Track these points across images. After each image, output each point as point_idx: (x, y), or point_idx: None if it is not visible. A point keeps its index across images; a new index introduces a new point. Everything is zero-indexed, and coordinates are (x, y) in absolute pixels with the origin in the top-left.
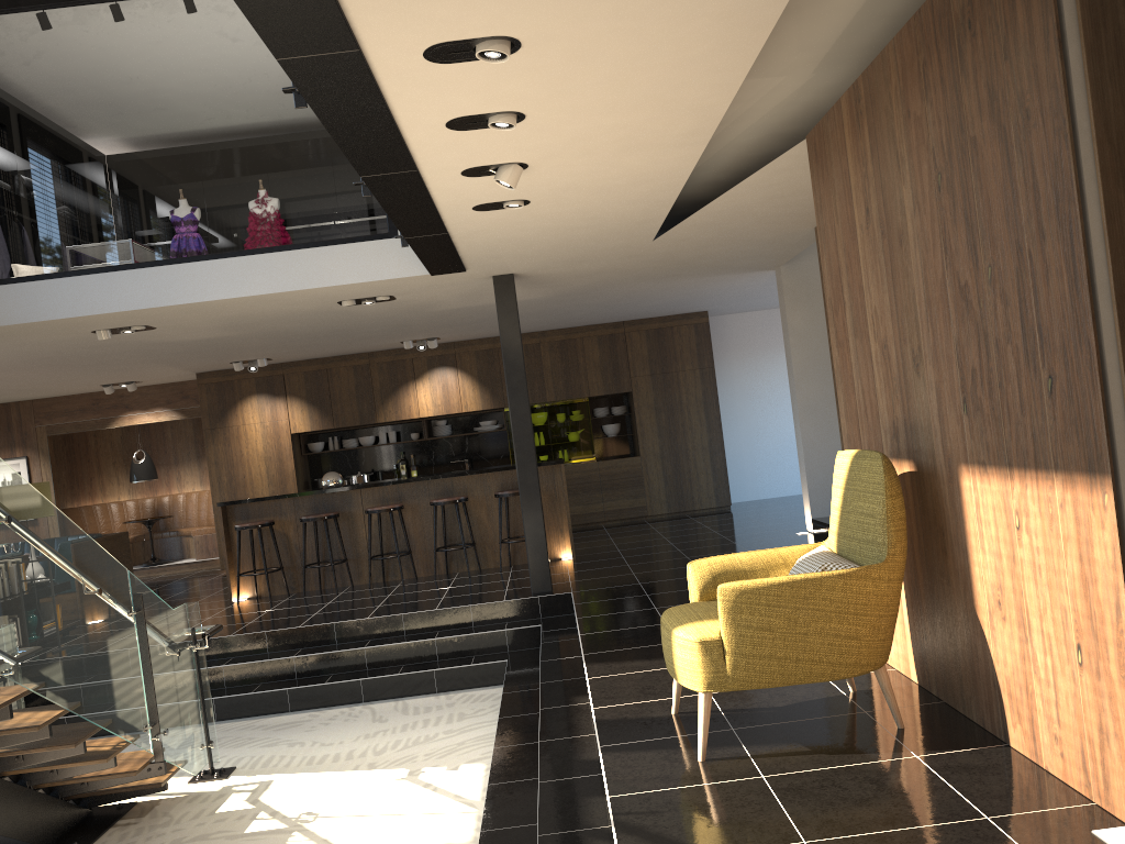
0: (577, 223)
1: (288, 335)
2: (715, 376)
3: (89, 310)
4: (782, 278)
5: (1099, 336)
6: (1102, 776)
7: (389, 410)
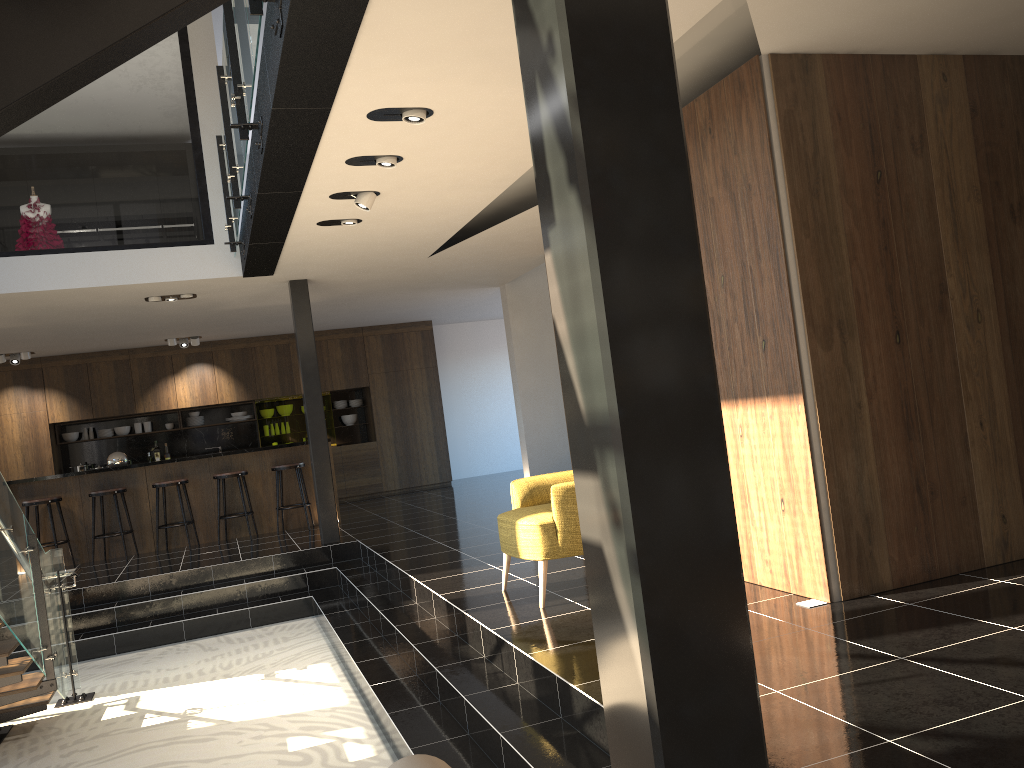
0: (383, 240)
1: (73, 328)
2: (438, 374)
3: None
4: (507, 293)
5: (793, 315)
6: (797, 575)
7: (148, 401)
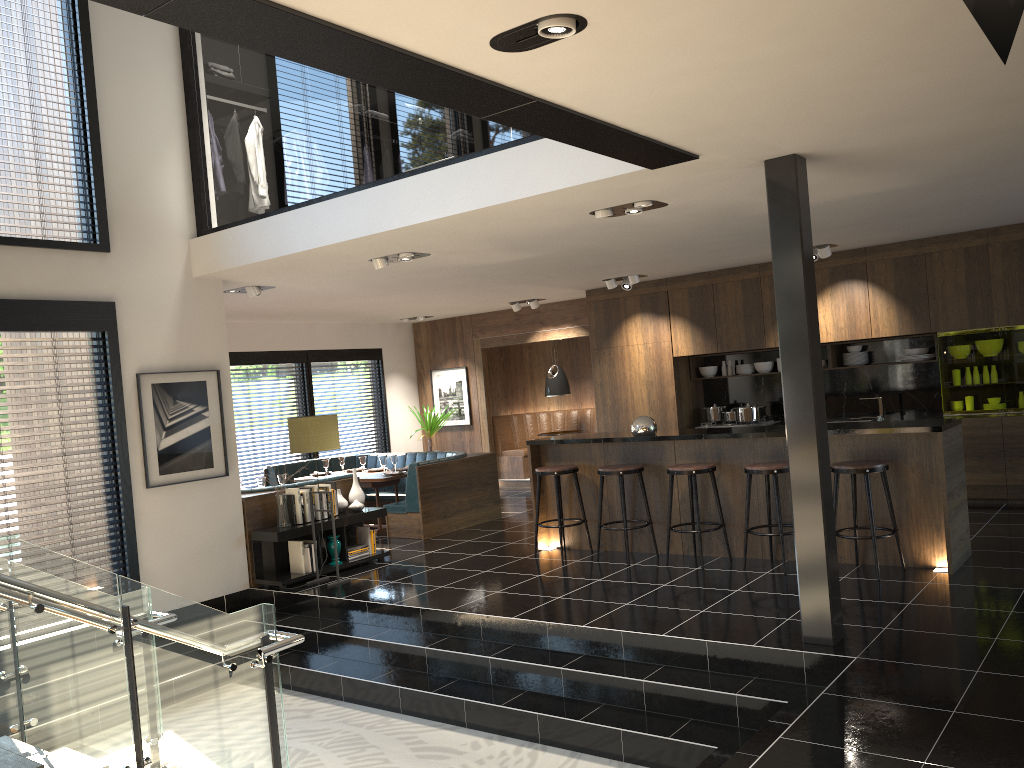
0: (768, 49)
1: (610, 252)
2: None
3: (321, 241)
4: None
5: None
6: None
7: None
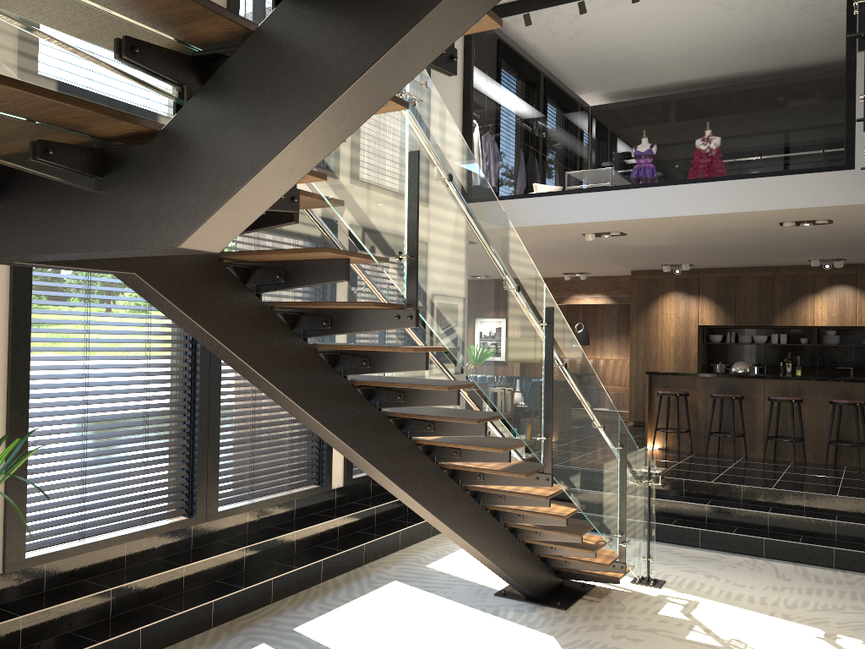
0: None
1: (719, 247)
2: None
3: (589, 218)
4: None
5: None
6: None
7: (785, 316)
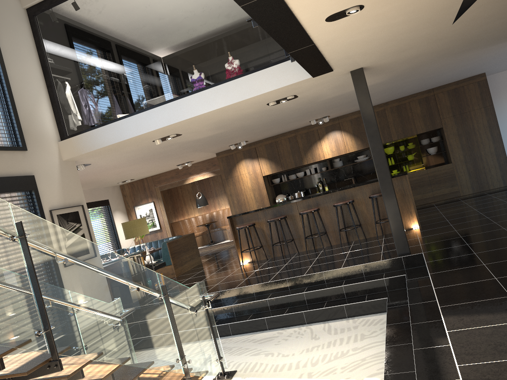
0: (399, 19)
1: (249, 127)
2: (494, 110)
3: (144, 130)
4: None
5: None
6: None
7: (308, 157)
